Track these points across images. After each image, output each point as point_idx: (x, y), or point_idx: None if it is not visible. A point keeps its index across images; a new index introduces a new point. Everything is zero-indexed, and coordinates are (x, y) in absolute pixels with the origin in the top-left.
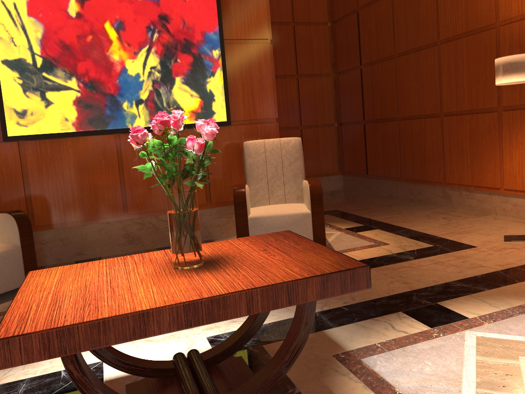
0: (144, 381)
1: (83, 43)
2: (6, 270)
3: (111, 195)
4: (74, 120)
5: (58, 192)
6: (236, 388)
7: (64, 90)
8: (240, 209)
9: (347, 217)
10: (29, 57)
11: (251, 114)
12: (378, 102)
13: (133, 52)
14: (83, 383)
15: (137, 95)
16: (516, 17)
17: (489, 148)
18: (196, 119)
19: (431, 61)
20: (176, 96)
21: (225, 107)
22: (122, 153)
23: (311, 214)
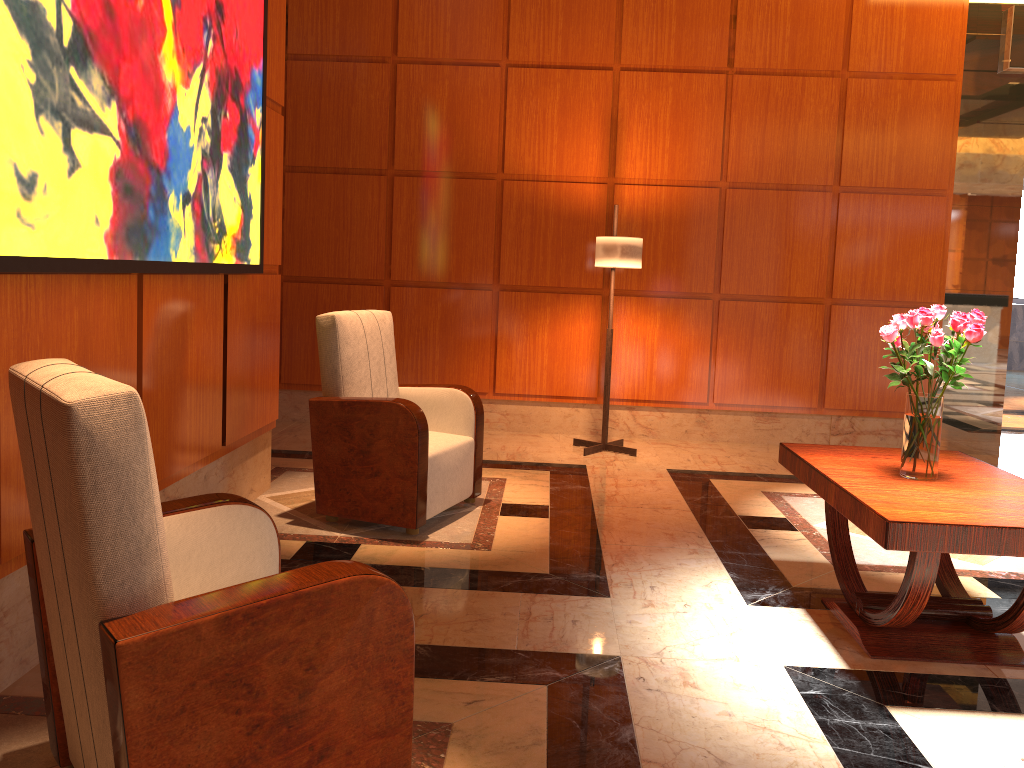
0: (872, 643)
1: (131, 11)
2: None
3: None
4: (107, 225)
5: None
6: (947, 592)
7: (100, 134)
8: (424, 442)
9: (306, 456)
10: (54, 6)
11: (266, 253)
12: None
13: (187, 70)
14: None
15: (186, 180)
16: (527, 175)
17: (475, 338)
18: (236, 254)
19: (374, 198)
20: (222, 196)
21: (259, 234)
22: (144, 327)
23: (475, 442)
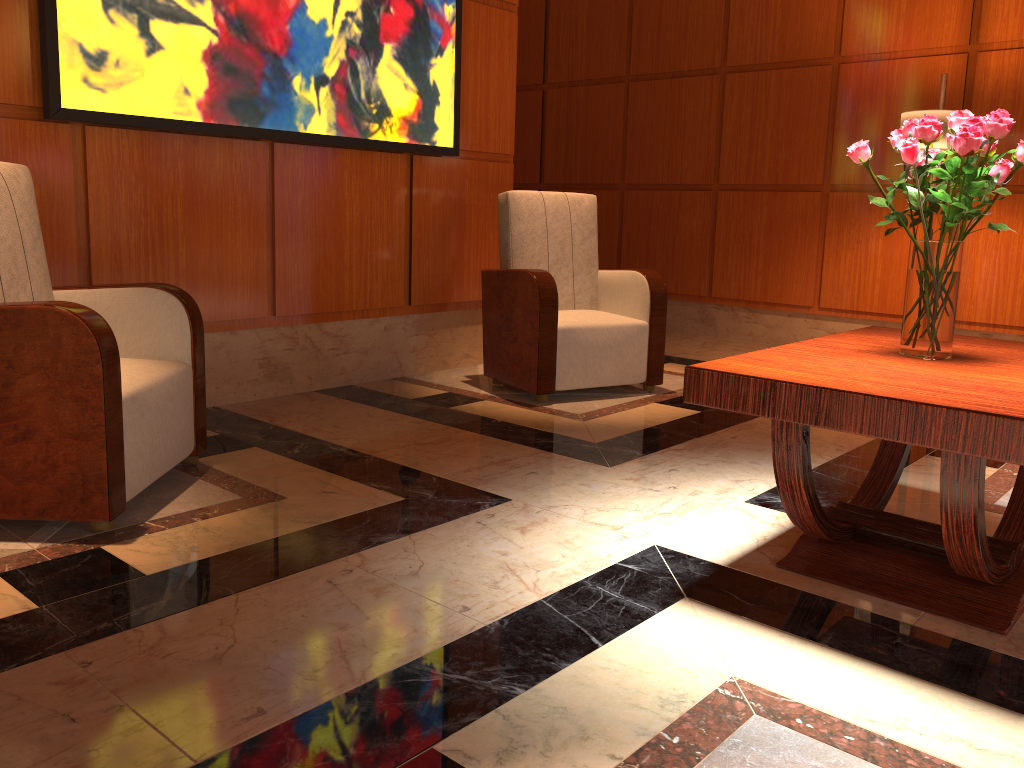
0: (802, 555)
1: None
2: (183, 415)
3: (249, 273)
4: (201, 95)
5: (148, 255)
6: (995, 532)
7: (188, 24)
8: (549, 311)
9: None
10: None
11: (483, 141)
12: (579, 154)
13: None
14: (981, 514)
15: (320, 65)
16: (868, 54)
17: (800, 245)
18: (409, 135)
19: (706, 99)
20: (382, 82)
21: (453, 120)
22: (276, 185)
23: (650, 327)
